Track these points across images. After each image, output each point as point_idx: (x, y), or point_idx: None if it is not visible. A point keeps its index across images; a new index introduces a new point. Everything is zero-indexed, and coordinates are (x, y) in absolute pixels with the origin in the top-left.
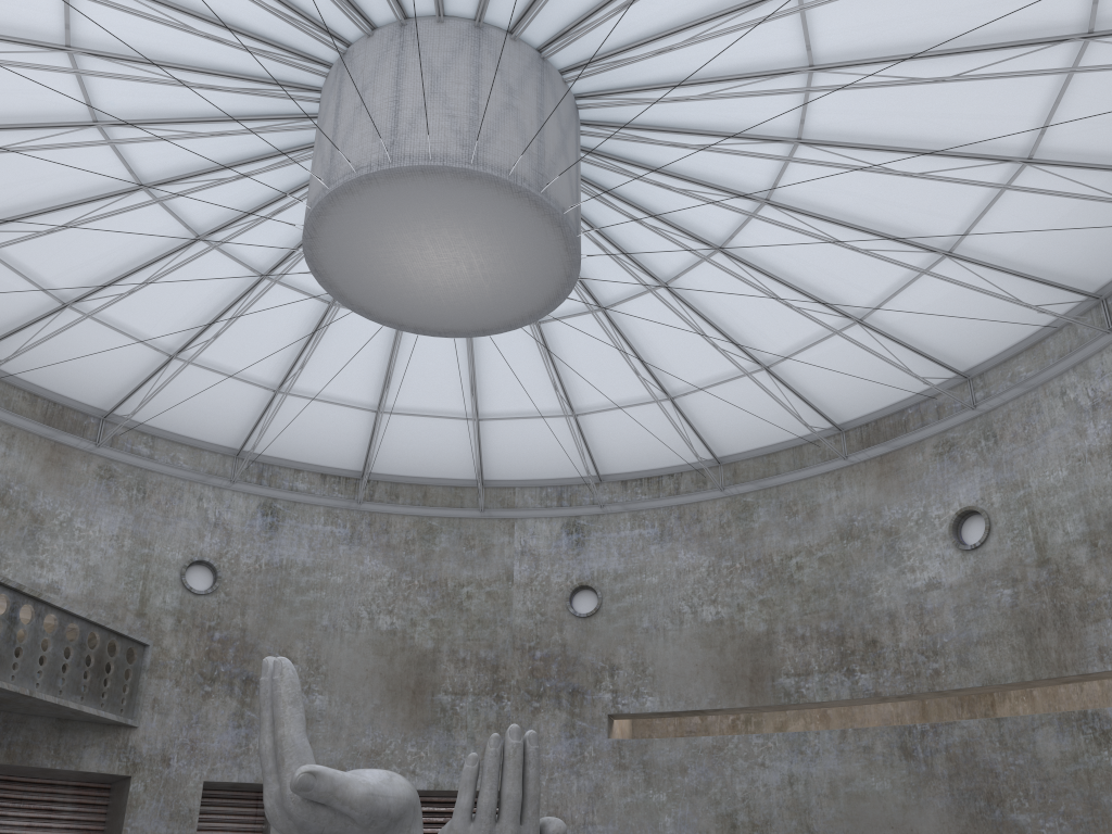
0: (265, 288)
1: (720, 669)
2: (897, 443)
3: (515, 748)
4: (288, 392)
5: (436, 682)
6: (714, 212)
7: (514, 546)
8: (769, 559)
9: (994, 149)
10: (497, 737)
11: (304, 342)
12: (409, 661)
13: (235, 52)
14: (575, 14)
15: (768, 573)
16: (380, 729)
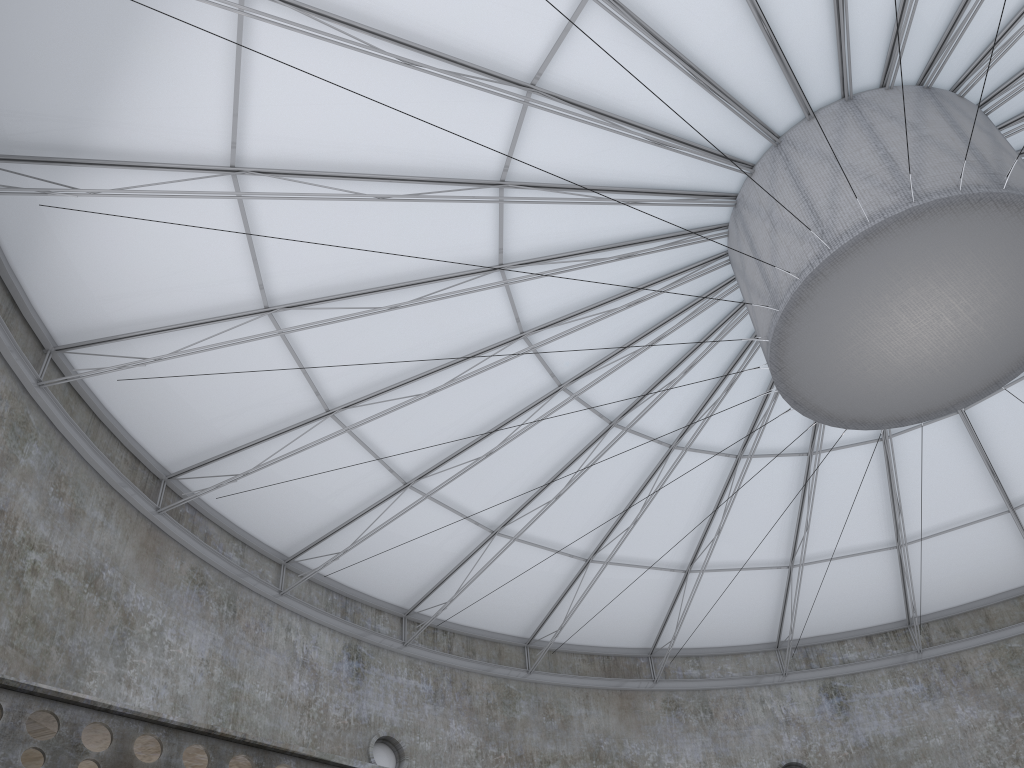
0: (745, 464)
1: None
2: None
3: None
4: (803, 560)
5: None
6: None
7: None
8: None
9: None
10: None
11: (798, 505)
12: None
13: (644, 262)
14: (941, 26)
15: None
16: None
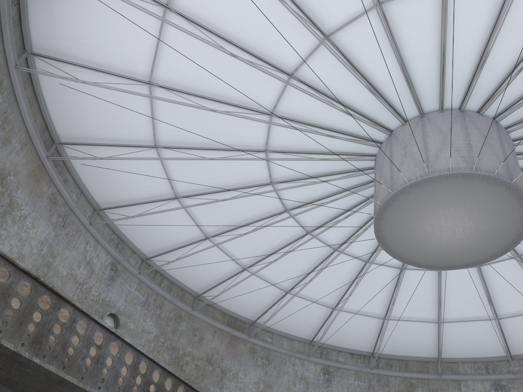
0: (337, 254)
1: None
2: None
3: None
4: (341, 308)
5: None
6: None
7: None
8: None
9: None
10: None
11: (350, 283)
12: None
13: (336, 143)
14: (515, 97)
15: None
16: None
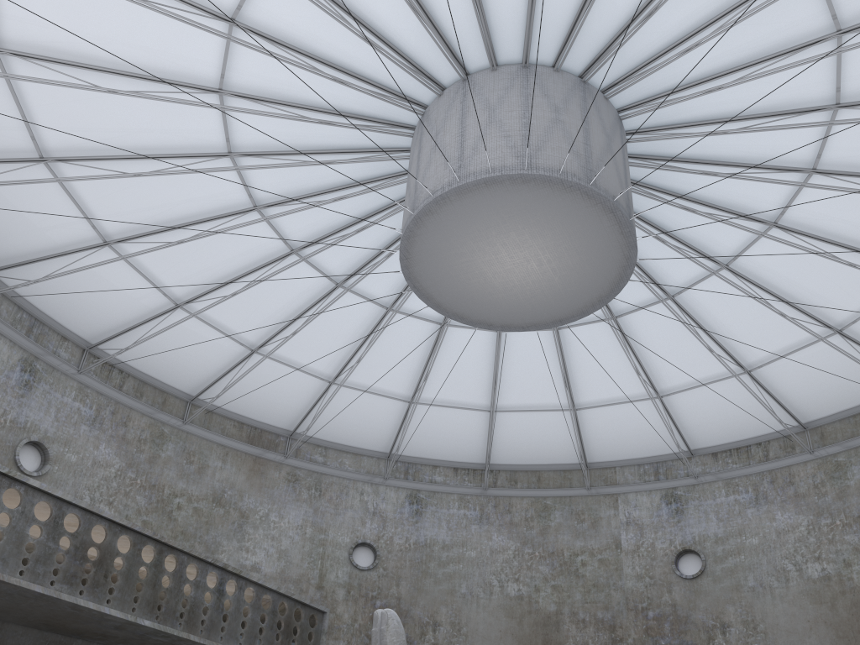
0: (389, 317)
1: (834, 625)
2: None
3: None
4: (417, 401)
5: (560, 641)
6: (762, 191)
7: (619, 518)
8: None
9: None
10: None
11: (426, 359)
12: (536, 623)
13: (344, 133)
14: (606, 38)
15: None
16: None
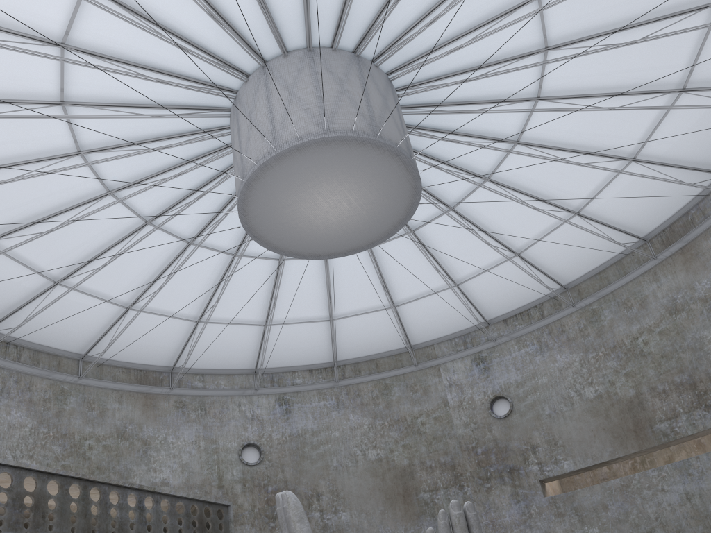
0: (236, 261)
1: (610, 429)
2: (690, 236)
3: (458, 517)
4: (271, 323)
5: (416, 486)
6: (504, 118)
7: (443, 383)
8: (622, 344)
9: (691, 3)
10: (444, 512)
11: (272, 289)
12: (395, 476)
13: (173, 121)
14: (368, 20)
15: (624, 353)
16: (388, 526)
